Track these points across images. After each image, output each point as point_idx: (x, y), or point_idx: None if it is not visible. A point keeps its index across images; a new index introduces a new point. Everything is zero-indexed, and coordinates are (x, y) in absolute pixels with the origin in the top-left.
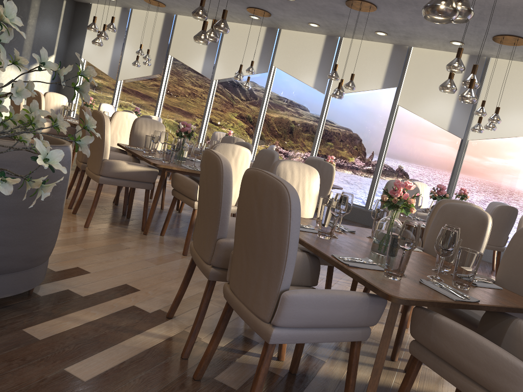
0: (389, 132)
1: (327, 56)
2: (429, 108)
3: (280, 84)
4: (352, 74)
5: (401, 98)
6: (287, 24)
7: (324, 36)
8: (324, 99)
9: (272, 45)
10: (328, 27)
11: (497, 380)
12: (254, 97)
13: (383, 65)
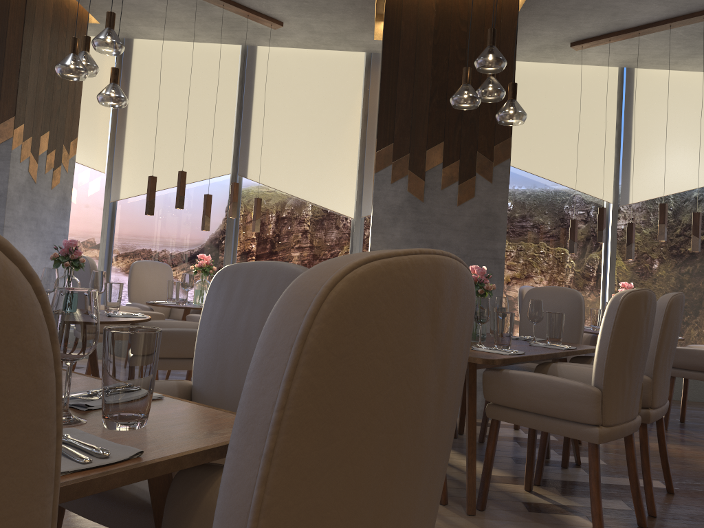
0: None
1: None
2: None
3: None
4: None
5: None
6: None
7: None
8: None
9: None
10: None
11: None
12: None
13: None
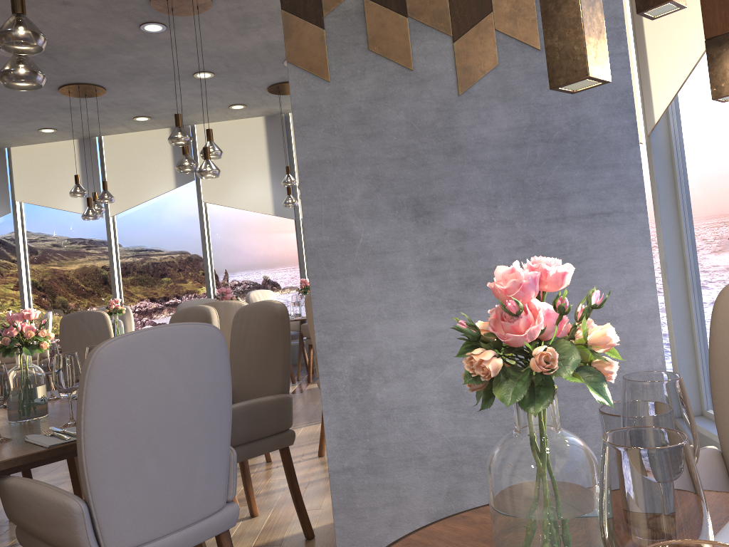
0: (206, 240)
1: (89, 166)
2: (243, 194)
3: (37, 224)
4: (103, 181)
5: (205, 192)
6: (12, 139)
7: (75, 141)
8: (106, 225)
9: (5, 172)
10: (70, 128)
11: (56, 533)
12: (4, 253)
13: (167, 157)
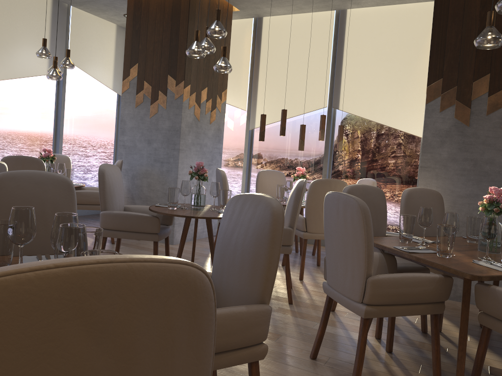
0: None
1: None
2: None
3: None
4: None
5: None
6: None
7: None
8: None
9: None
10: None
11: None
12: None
13: None
